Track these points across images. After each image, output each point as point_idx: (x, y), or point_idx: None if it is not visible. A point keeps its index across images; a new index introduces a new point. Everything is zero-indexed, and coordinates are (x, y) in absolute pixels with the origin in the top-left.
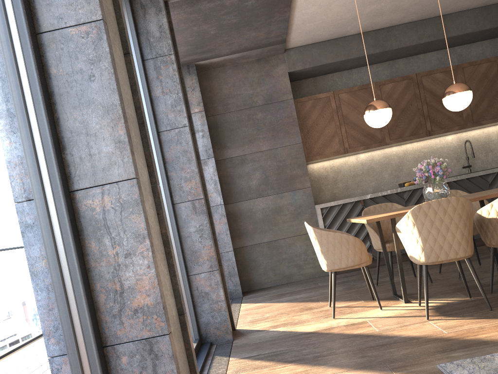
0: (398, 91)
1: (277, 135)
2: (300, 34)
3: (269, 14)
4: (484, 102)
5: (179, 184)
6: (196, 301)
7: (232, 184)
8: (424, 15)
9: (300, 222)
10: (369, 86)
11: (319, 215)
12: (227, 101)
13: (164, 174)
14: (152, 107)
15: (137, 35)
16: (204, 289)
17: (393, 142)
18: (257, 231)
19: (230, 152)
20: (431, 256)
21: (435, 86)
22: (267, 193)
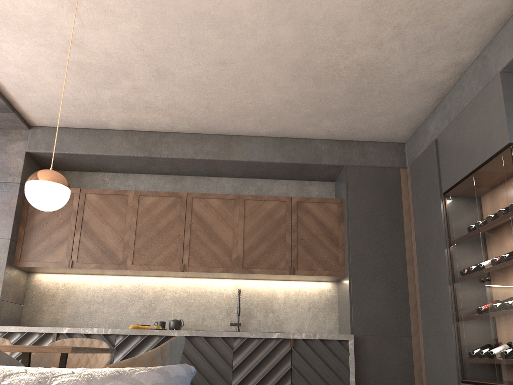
0: (160, 207)
1: None
2: (33, 107)
3: None
4: (262, 246)
5: None
6: None
7: None
8: (203, 128)
9: None
10: (127, 194)
11: None
12: None
13: None
14: None
15: None
16: None
17: (135, 268)
18: None
19: None
20: None
21: (207, 213)
22: None
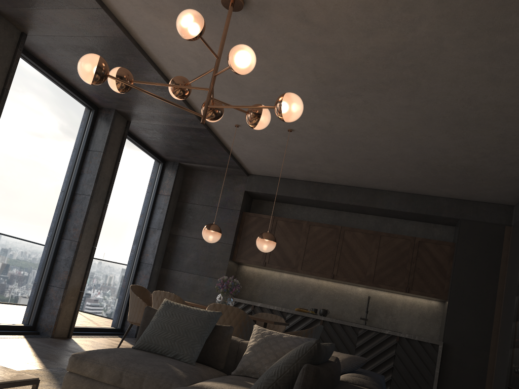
0: (322, 234)
1: None
2: (253, 167)
3: (209, 147)
4: (388, 269)
5: (70, 227)
6: (44, 302)
7: (173, 255)
8: (357, 184)
9: (206, 303)
10: (302, 223)
11: None
12: (196, 195)
13: (63, 218)
14: (78, 178)
15: (90, 135)
16: (51, 297)
17: (302, 272)
18: None
19: (182, 232)
20: None
21: (353, 242)
22: (193, 271)
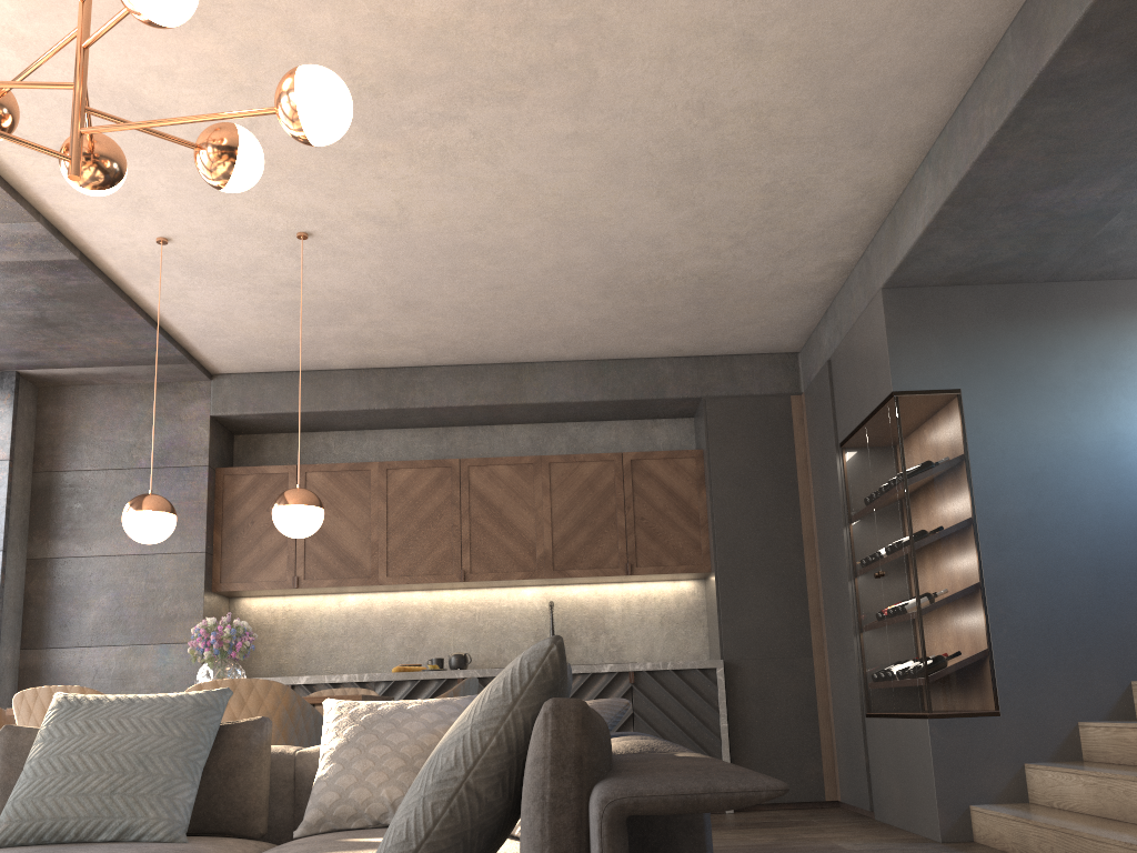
0: (420, 485)
1: None
2: (221, 352)
3: (97, 312)
4: (580, 534)
5: None
6: None
7: (48, 611)
8: (476, 358)
9: None
10: (368, 468)
11: None
12: (83, 449)
13: None
14: None
15: None
16: None
17: (392, 582)
18: None
19: (61, 547)
20: None
21: (492, 489)
22: (114, 640)
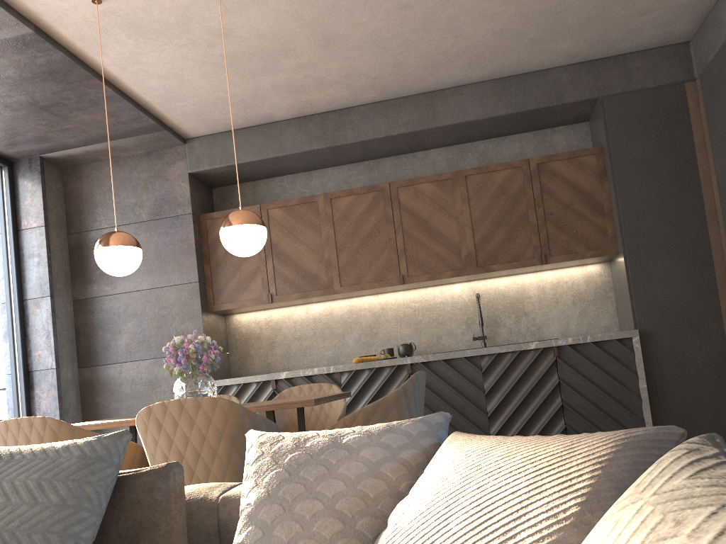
0: (359, 209)
1: (164, 268)
2: (185, 117)
3: (73, 89)
4: (498, 234)
5: None
6: None
7: (93, 338)
8: (394, 92)
9: None
10: (315, 200)
11: None
12: (100, 212)
13: None
14: None
15: None
16: None
17: (345, 290)
18: (122, 413)
19: (95, 289)
20: None
21: (419, 204)
22: (141, 356)
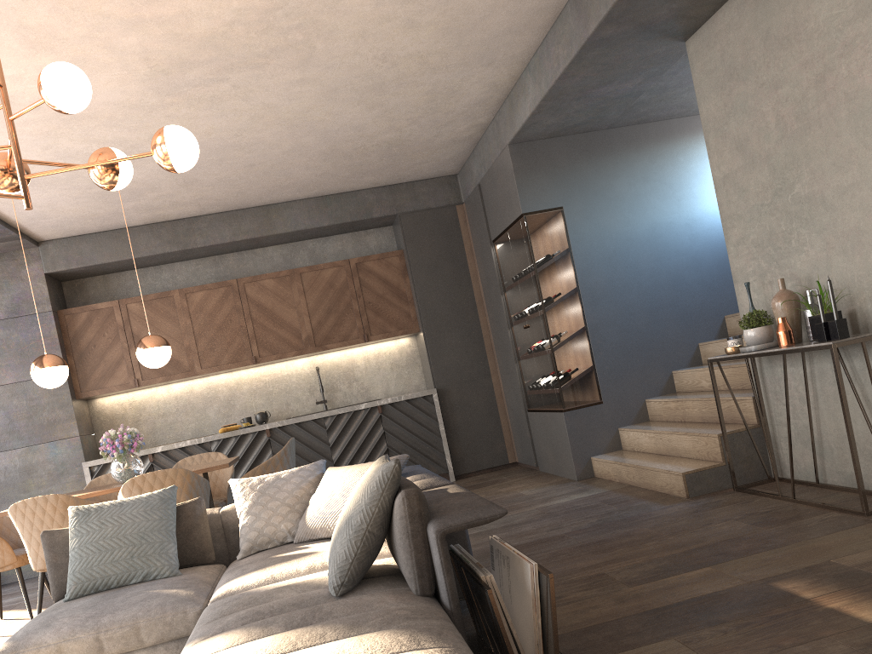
0: (212, 302)
1: (29, 362)
2: (45, 228)
3: None
4: (330, 319)
5: None
6: None
7: None
8: (236, 206)
9: (64, 486)
10: (171, 295)
11: (87, 477)
12: None
13: None
14: None
15: None
16: None
17: (205, 372)
18: None
19: None
20: (38, 563)
21: (264, 297)
22: (13, 445)
